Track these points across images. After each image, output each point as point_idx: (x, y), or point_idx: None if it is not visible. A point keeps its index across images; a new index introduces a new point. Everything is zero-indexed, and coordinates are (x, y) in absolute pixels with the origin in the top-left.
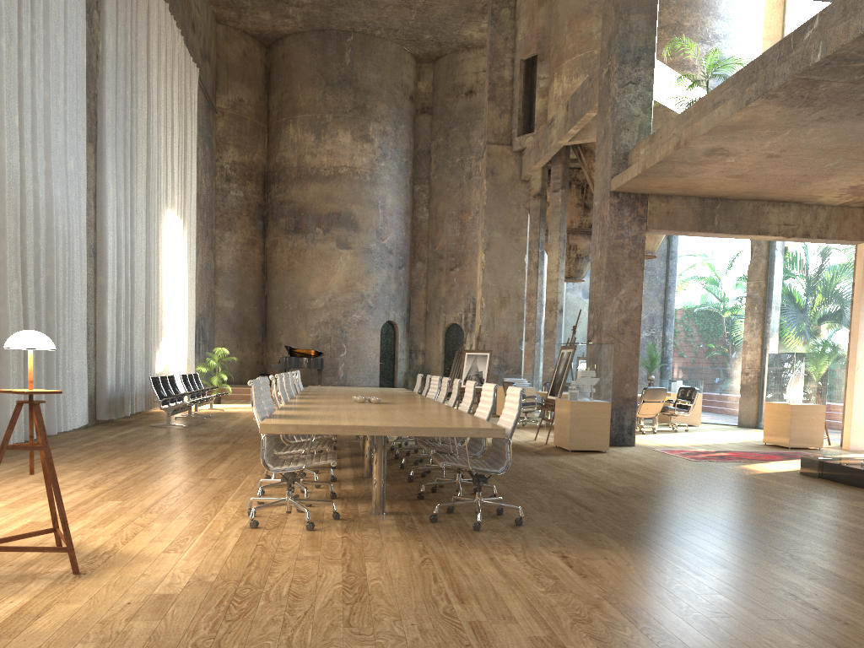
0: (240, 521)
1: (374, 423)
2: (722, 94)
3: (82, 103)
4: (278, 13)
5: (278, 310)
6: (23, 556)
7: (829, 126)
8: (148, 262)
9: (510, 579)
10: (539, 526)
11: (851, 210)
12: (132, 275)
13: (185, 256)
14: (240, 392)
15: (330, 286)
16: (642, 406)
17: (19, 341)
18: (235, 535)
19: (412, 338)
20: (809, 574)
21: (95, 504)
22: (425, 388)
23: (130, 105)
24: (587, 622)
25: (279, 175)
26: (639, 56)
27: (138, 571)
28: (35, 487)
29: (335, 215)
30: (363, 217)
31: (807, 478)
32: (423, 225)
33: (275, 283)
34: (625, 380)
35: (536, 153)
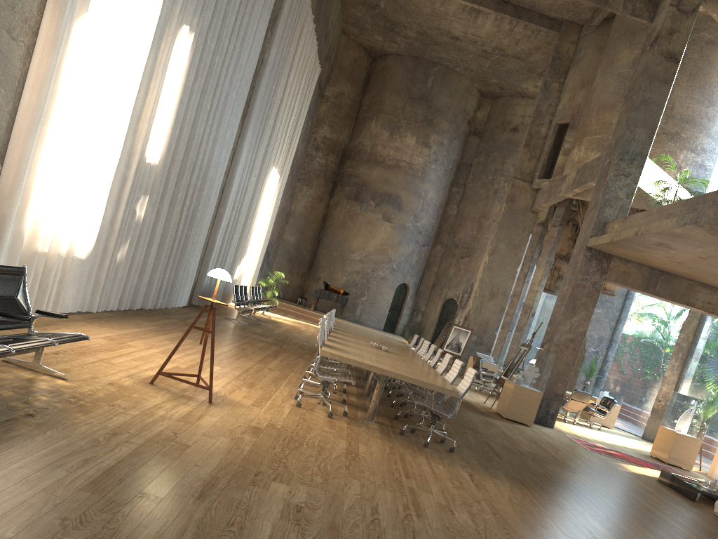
0: (290, 400)
1: (384, 367)
2: (674, 210)
3: (245, 94)
4: (388, 38)
5: (325, 253)
6: (180, 385)
7: None
8: (251, 203)
9: (436, 476)
10: (463, 456)
11: None
12: (239, 210)
13: (273, 201)
14: (282, 306)
15: (368, 246)
16: (570, 402)
17: (217, 274)
18: (288, 407)
19: (417, 300)
20: (609, 527)
21: (207, 365)
22: (417, 346)
23: (272, 95)
24: (469, 506)
25: (355, 154)
26: (634, 158)
27: (240, 411)
28: (170, 344)
29: (387, 195)
30: (407, 201)
31: (659, 484)
32: (450, 218)
33: (329, 232)
34: (559, 380)
35: (547, 196)
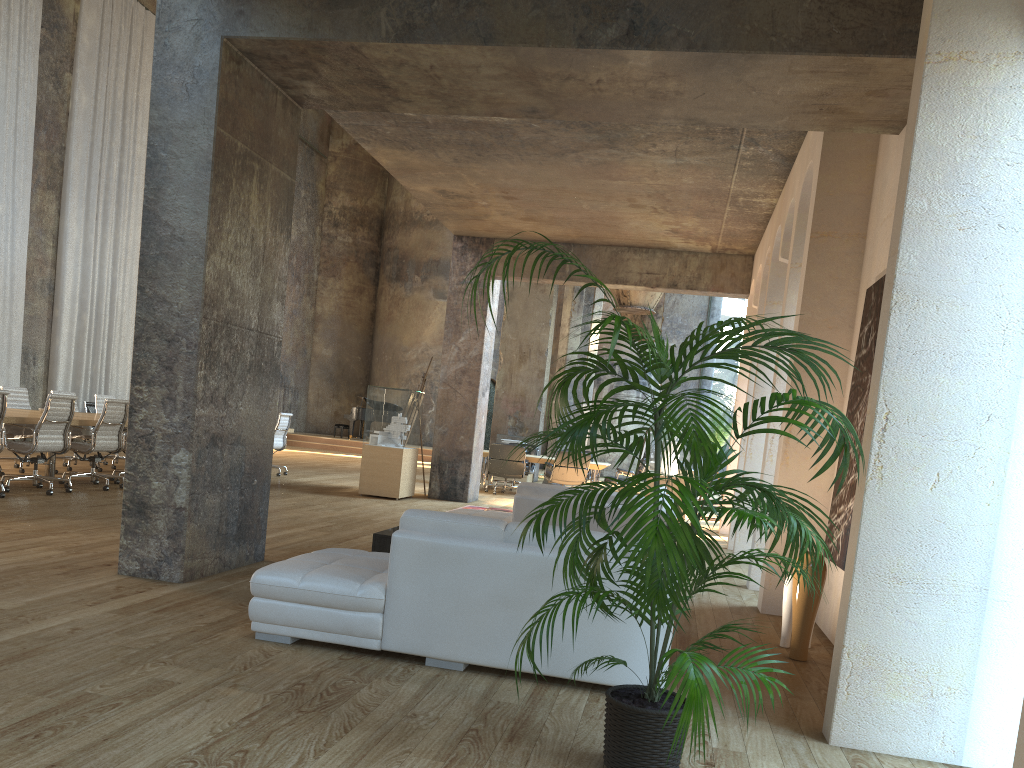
0: None
1: None
2: None
3: (25, 156)
4: None
5: (377, 361)
6: None
7: (485, 167)
8: None
9: None
10: None
11: (731, 258)
12: (111, 311)
13: None
14: (307, 440)
15: (423, 337)
16: (555, 470)
17: None
18: None
19: None
20: (8, 535)
21: None
22: None
23: (116, 155)
24: None
25: (390, 220)
26: None
27: None
28: None
29: (434, 263)
30: None
31: None
32: None
33: (378, 332)
34: (460, 432)
35: None
